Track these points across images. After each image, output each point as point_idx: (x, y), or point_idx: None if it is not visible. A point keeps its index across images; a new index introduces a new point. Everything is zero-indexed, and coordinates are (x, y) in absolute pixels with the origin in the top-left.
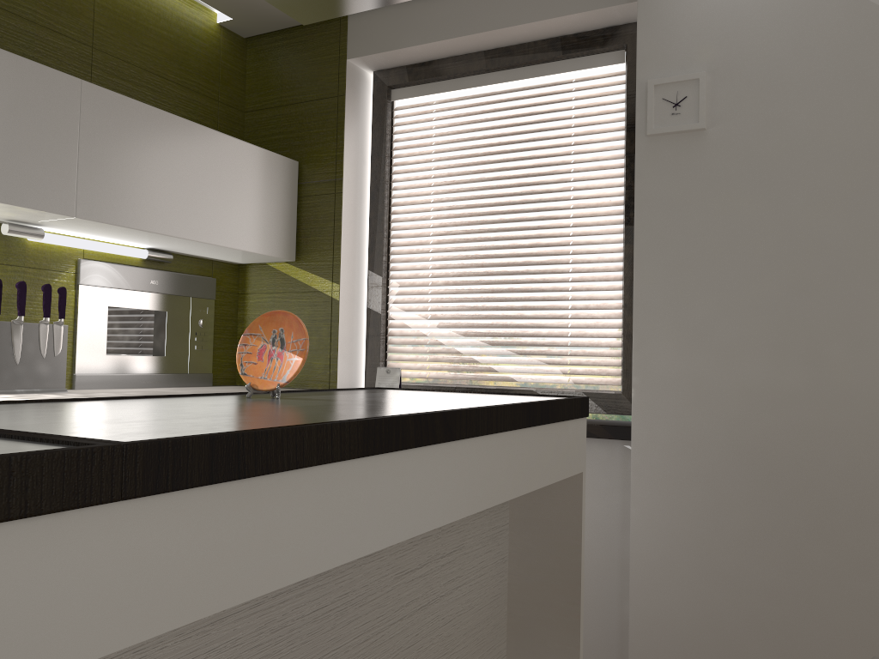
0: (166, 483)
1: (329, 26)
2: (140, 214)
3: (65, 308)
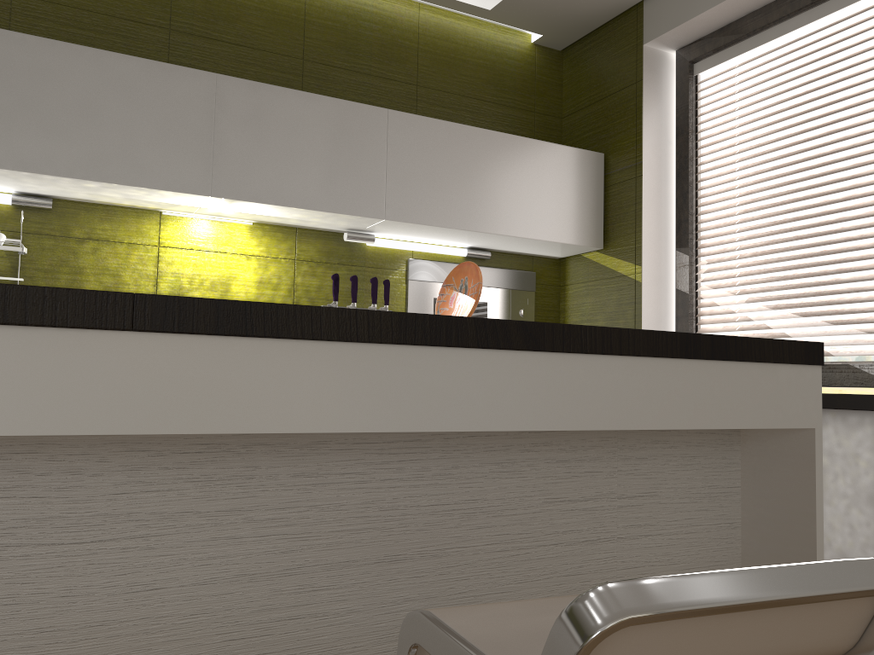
0: (172, 326)
1: (627, 17)
2: (440, 214)
3: (389, 296)
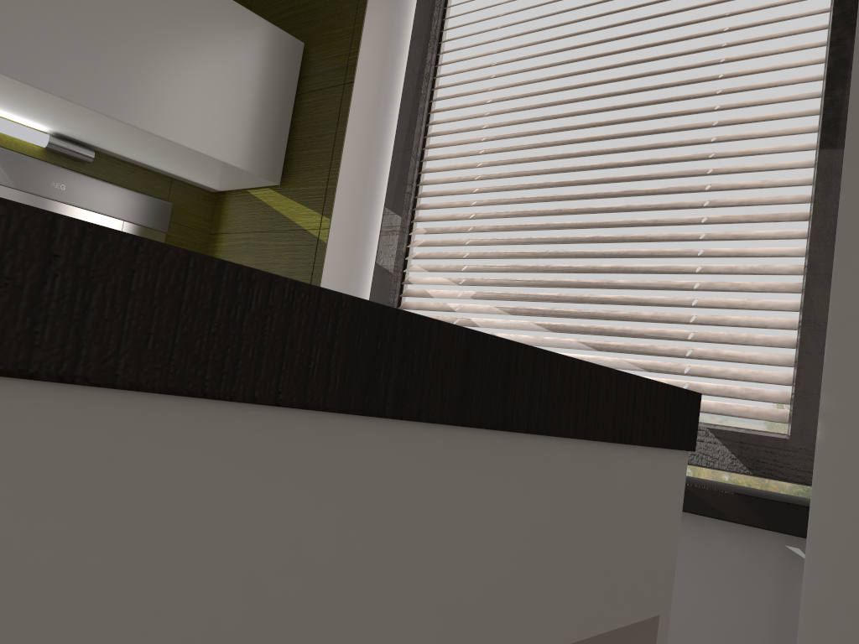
0: None
1: None
2: None
3: None
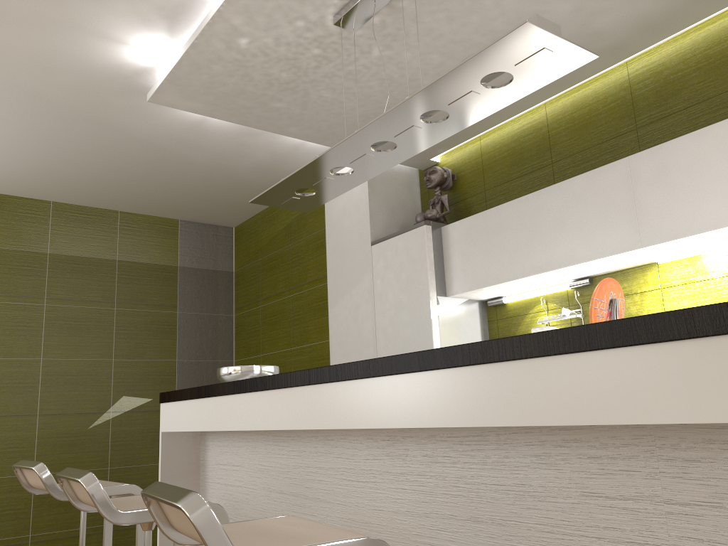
0: (317, 381)
1: None
2: None
3: None
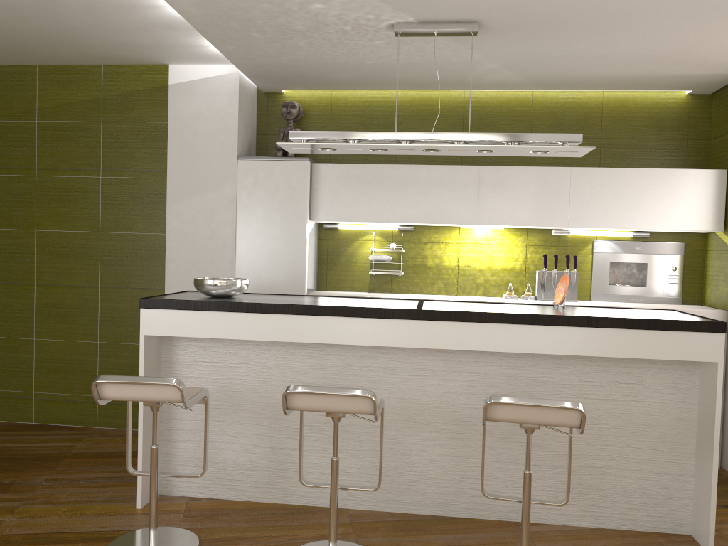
0: (428, 318)
1: None
2: (603, 221)
3: (576, 264)
